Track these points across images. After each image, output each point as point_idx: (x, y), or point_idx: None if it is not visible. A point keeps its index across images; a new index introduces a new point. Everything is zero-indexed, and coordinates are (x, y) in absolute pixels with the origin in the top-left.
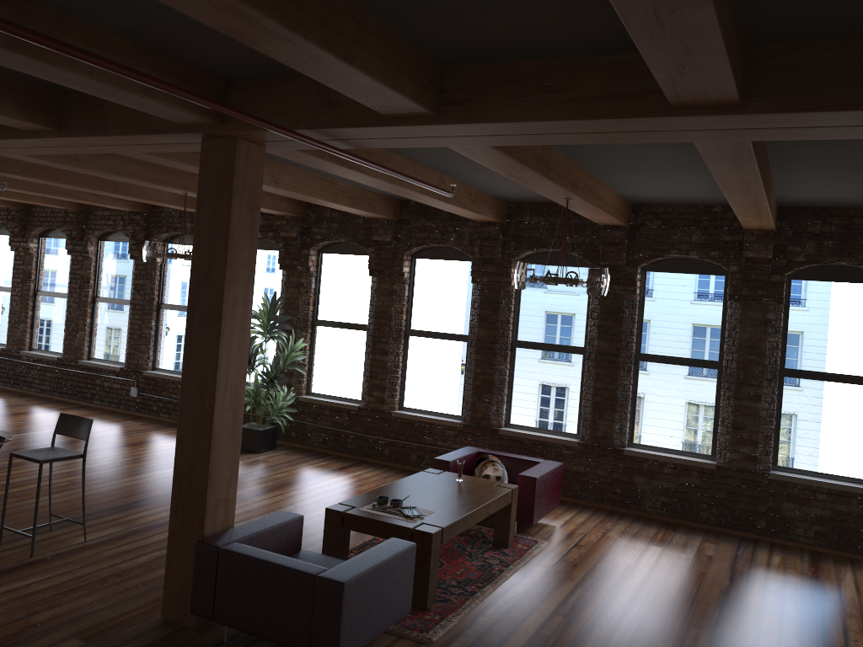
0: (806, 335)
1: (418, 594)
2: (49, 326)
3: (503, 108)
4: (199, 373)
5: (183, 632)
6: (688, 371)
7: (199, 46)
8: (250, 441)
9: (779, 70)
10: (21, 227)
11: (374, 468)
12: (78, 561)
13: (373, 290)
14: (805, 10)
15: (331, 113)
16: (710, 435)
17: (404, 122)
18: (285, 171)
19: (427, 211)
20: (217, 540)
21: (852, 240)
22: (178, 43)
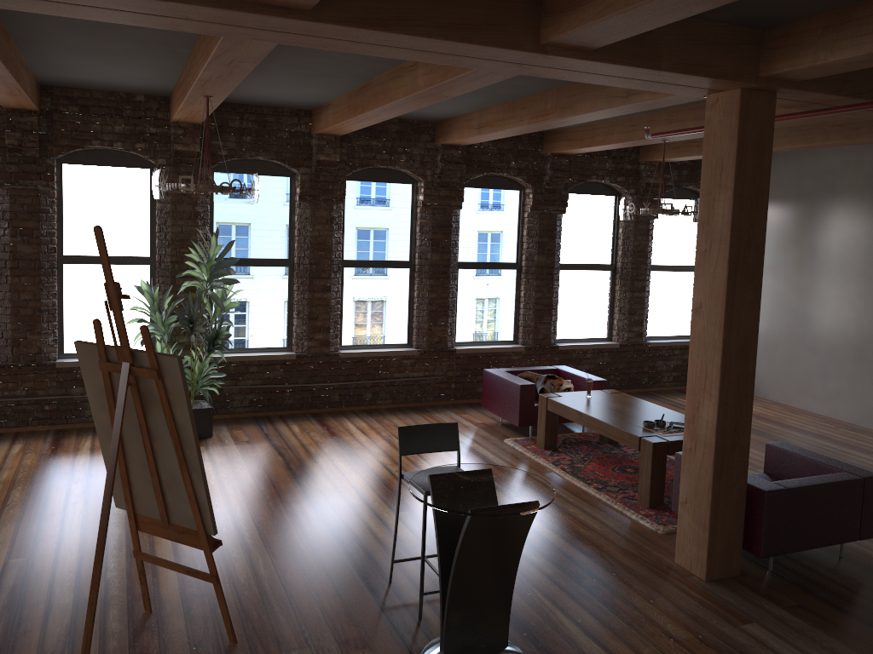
0: (660, 239)
1: None
2: None
3: None
4: (742, 335)
5: (742, 580)
6: (593, 274)
7: None
8: (199, 425)
9: None
10: None
11: (344, 417)
12: (518, 587)
13: (304, 218)
14: None
15: None
16: (607, 322)
17: None
18: None
19: (372, 129)
20: (767, 485)
21: (696, 170)
22: None
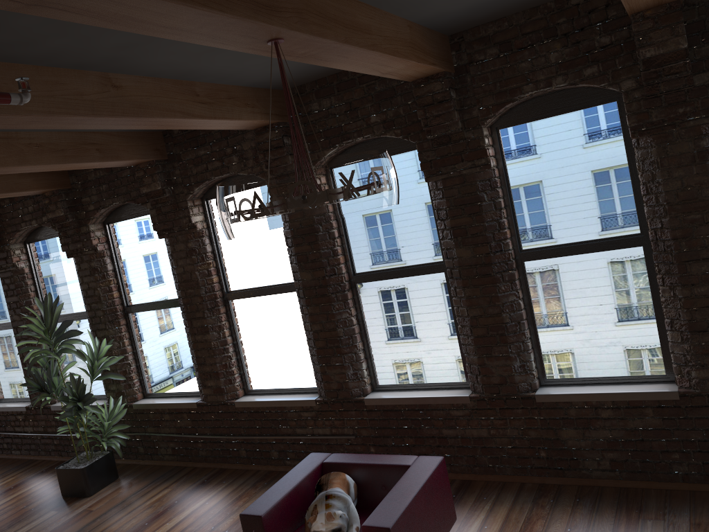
0: None
1: None
2: None
3: None
4: None
5: None
6: (599, 258)
7: None
8: (76, 484)
9: None
10: None
11: (228, 483)
12: None
13: (170, 255)
14: None
15: None
16: (658, 345)
17: None
18: None
19: (196, 136)
20: None
21: None
22: None
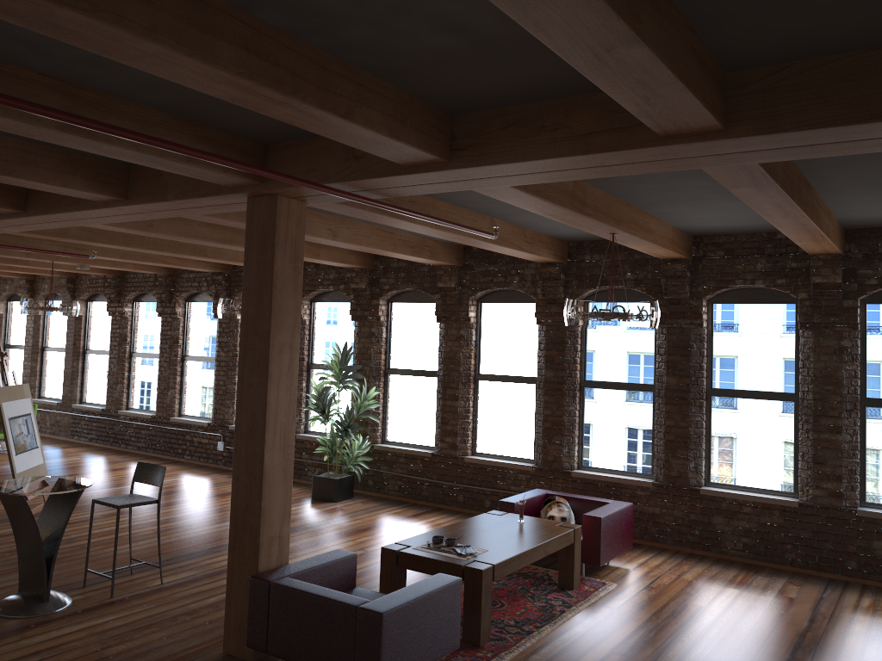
0: None
1: (471, 631)
2: (143, 386)
3: (507, 149)
4: (250, 416)
5: None
6: (764, 404)
7: (232, 115)
8: (327, 490)
9: (759, 94)
10: (117, 293)
11: (448, 515)
12: (153, 601)
13: (441, 336)
14: (766, 36)
15: (356, 166)
16: (791, 471)
17: (420, 169)
18: (343, 224)
19: (490, 256)
20: (270, 575)
21: None
22: (213, 113)
